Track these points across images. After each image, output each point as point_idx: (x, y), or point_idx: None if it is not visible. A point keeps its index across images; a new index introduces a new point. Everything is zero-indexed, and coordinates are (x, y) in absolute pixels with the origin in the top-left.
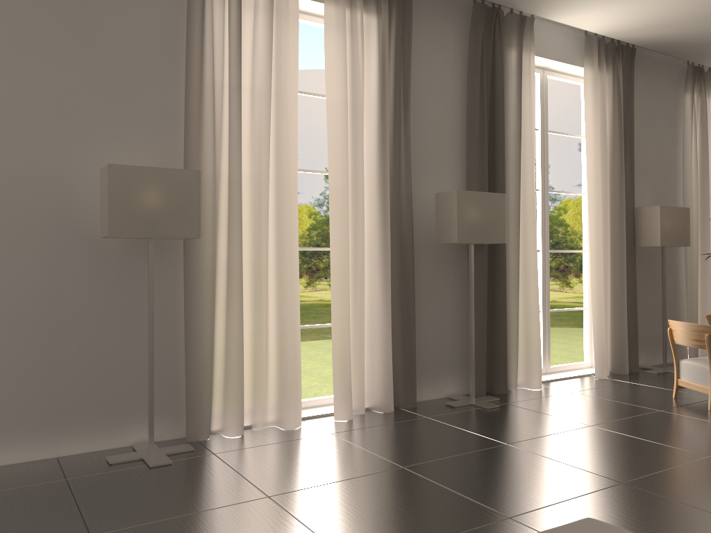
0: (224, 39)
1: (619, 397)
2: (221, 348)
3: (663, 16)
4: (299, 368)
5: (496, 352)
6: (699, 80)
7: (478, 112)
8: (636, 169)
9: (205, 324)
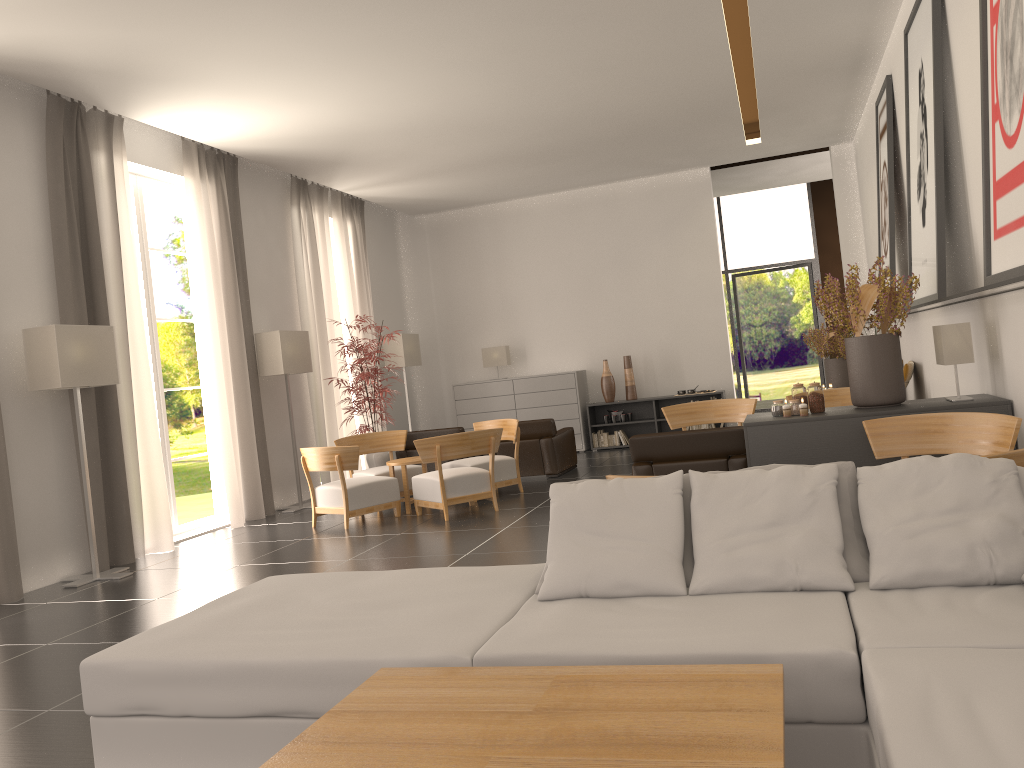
0: None
1: (261, 538)
2: None
3: (265, 132)
4: None
5: (118, 515)
6: (304, 194)
7: (67, 227)
8: (251, 291)
9: None
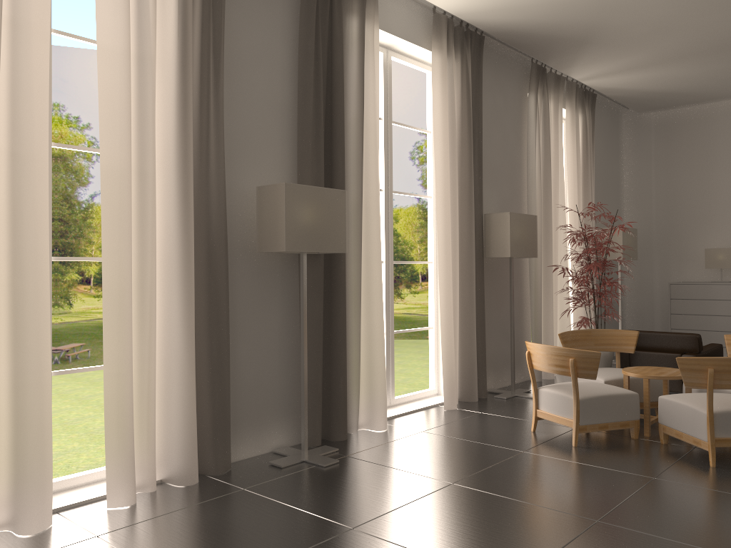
0: None
1: (475, 435)
2: None
3: None
4: (49, 439)
5: (334, 388)
6: (542, 81)
7: (313, 86)
8: (483, 172)
9: None
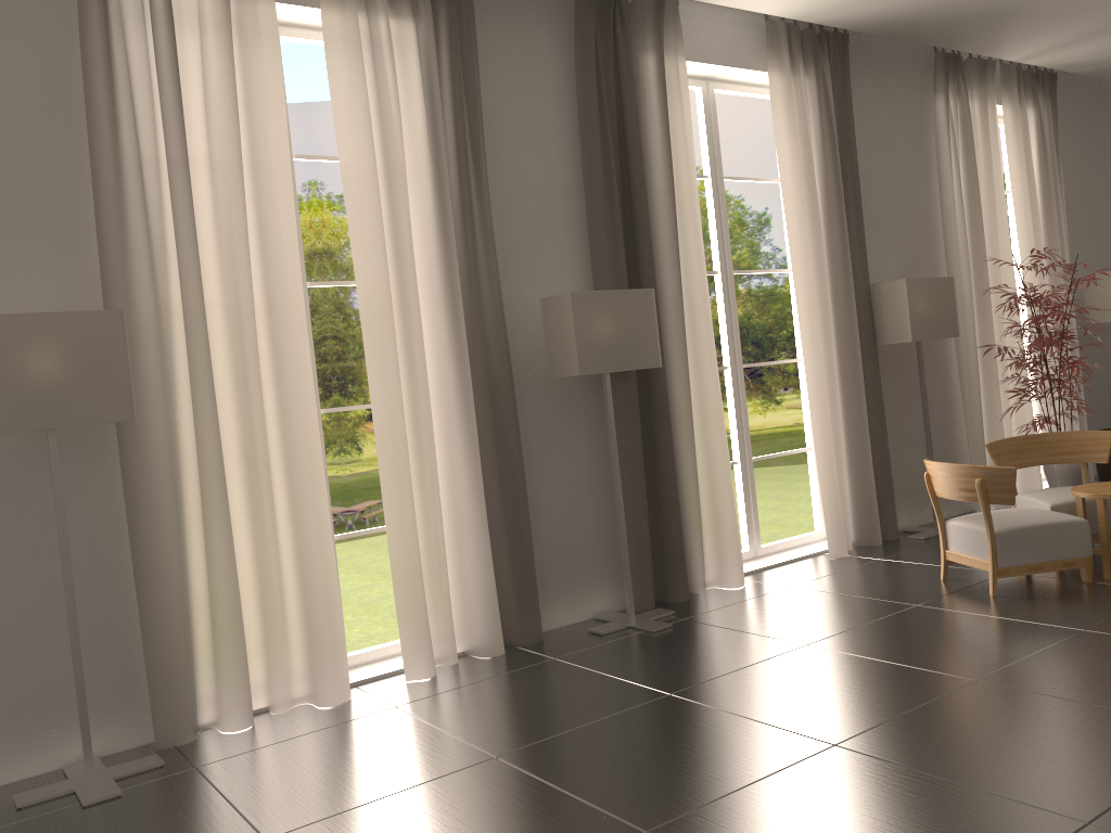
0: (153, 84)
1: (859, 588)
2: (203, 590)
3: None
4: (337, 607)
5: (666, 537)
6: (955, 75)
7: (600, 160)
8: (868, 224)
9: (167, 556)
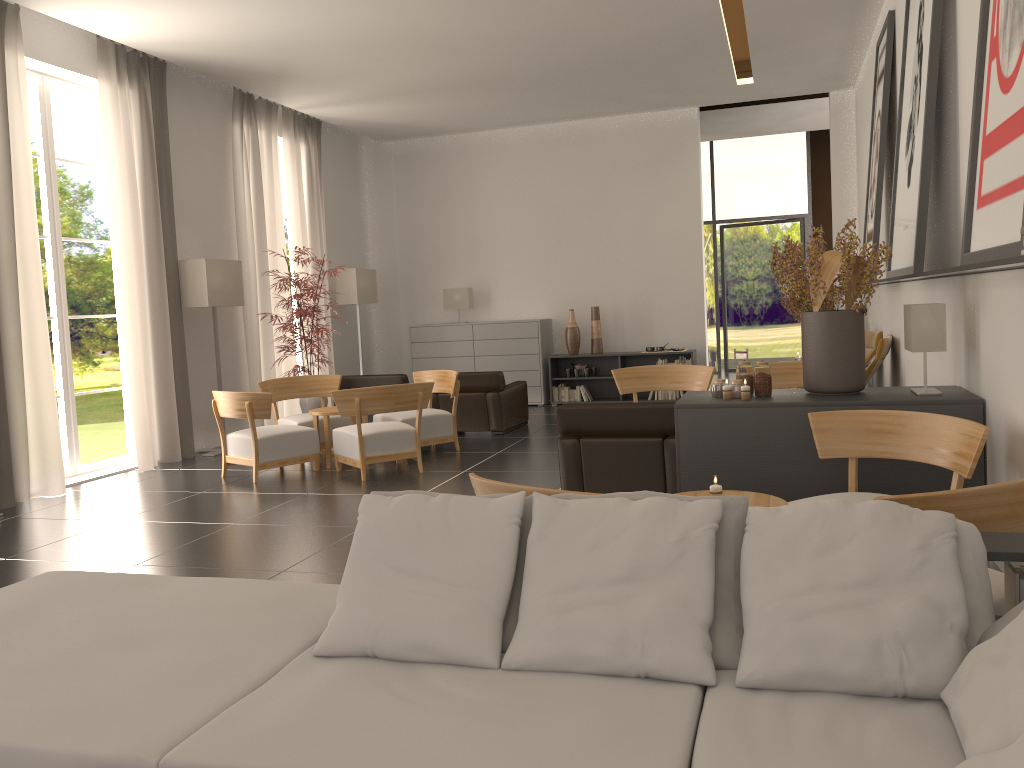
0: None
1: (161, 486)
2: None
3: (189, 35)
4: None
5: None
6: (249, 110)
7: None
8: (178, 213)
9: None
